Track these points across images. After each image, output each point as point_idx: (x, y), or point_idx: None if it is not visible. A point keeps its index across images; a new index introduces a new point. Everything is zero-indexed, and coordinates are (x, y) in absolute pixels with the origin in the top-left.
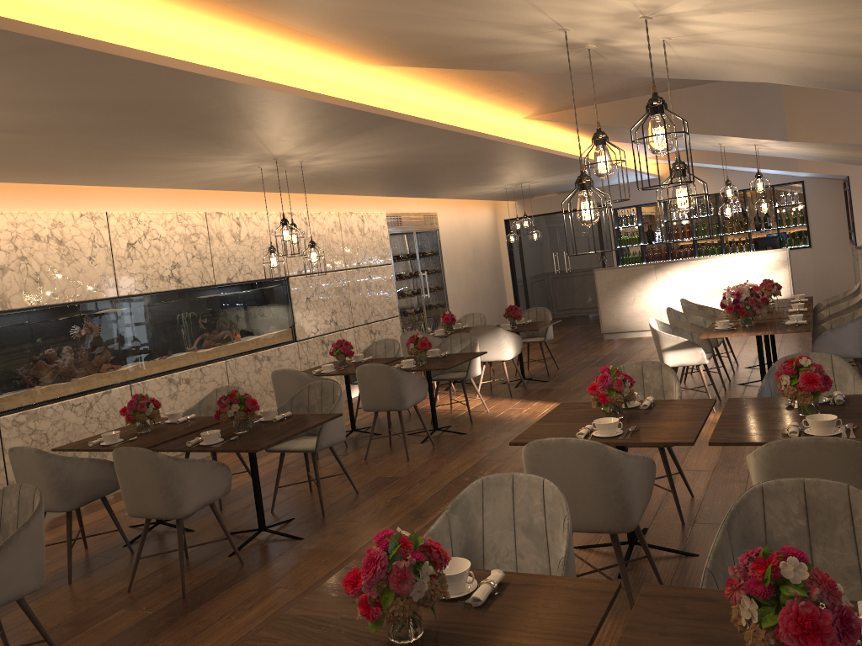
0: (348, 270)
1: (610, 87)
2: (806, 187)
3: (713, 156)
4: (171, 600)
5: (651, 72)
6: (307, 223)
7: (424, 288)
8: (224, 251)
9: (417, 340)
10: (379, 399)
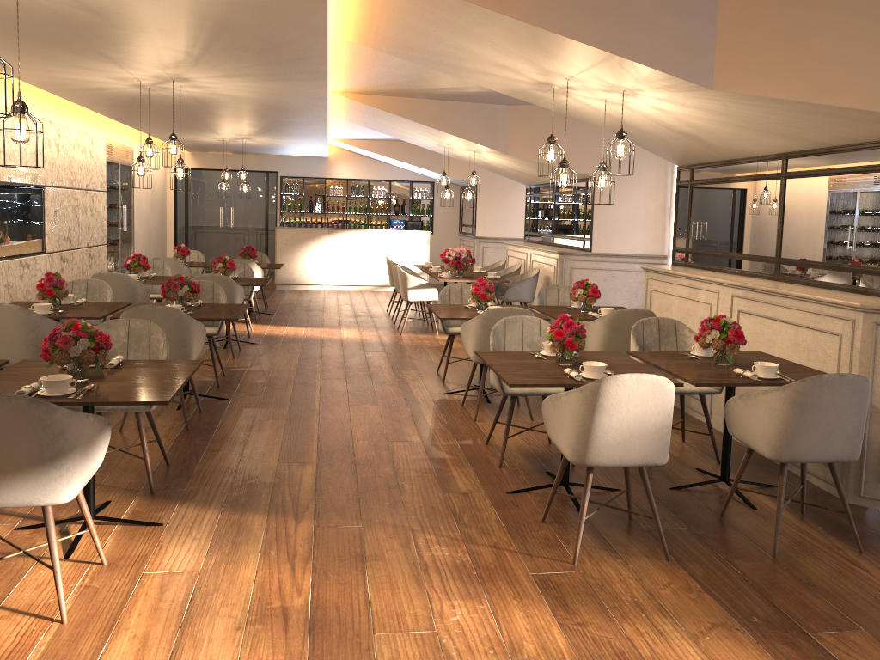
0: (81, 190)
1: (420, 89)
2: (435, 187)
3: (384, 149)
4: (178, 432)
5: (622, 118)
6: (60, 135)
7: (122, 221)
8: (8, 148)
9: (226, 260)
10: None
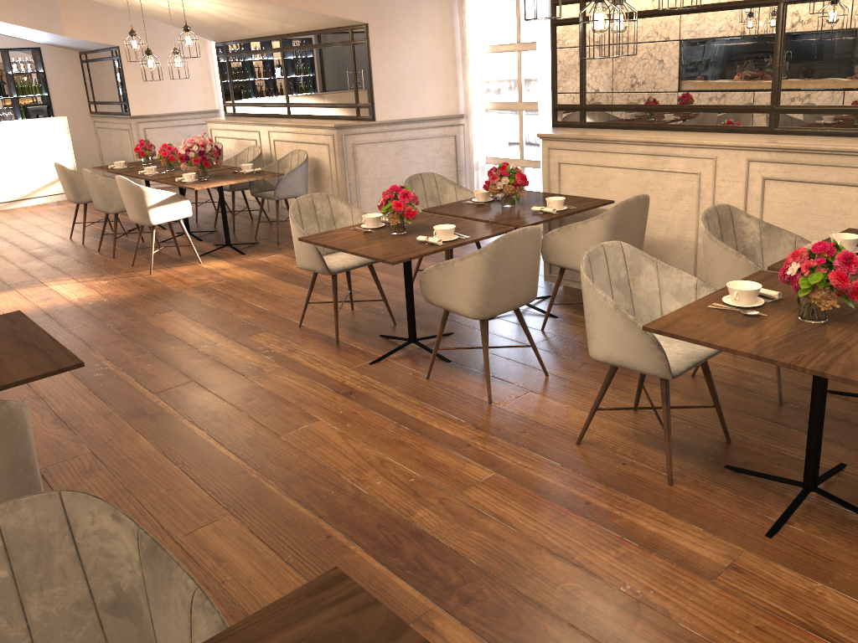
0: None
1: None
2: (44, 55)
3: None
4: None
5: None
6: None
7: None
8: None
9: None
10: None
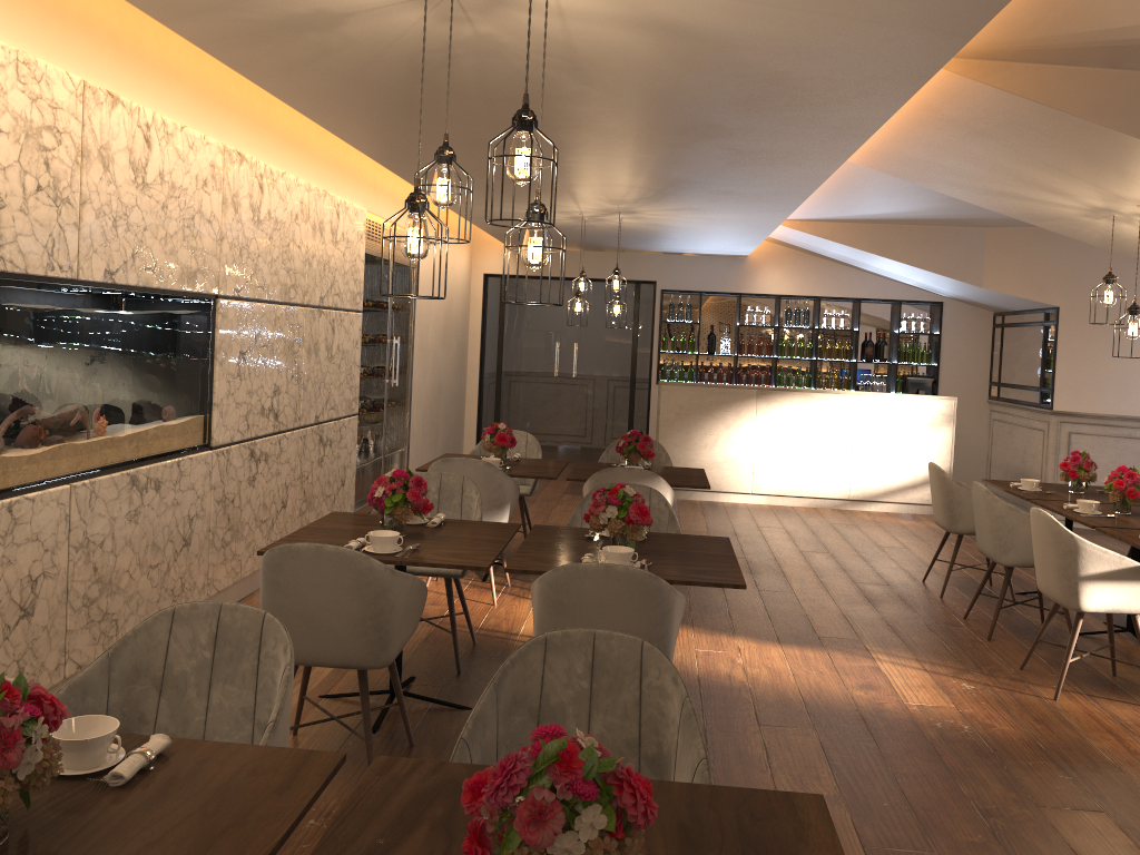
0: (308, 308)
1: None
2: (944, 313)
3: (867, 238)
4: None
5: None
6: (263, 187)
7: (390, 368)
8: (109, 197)
9: (627, 500)
10: None
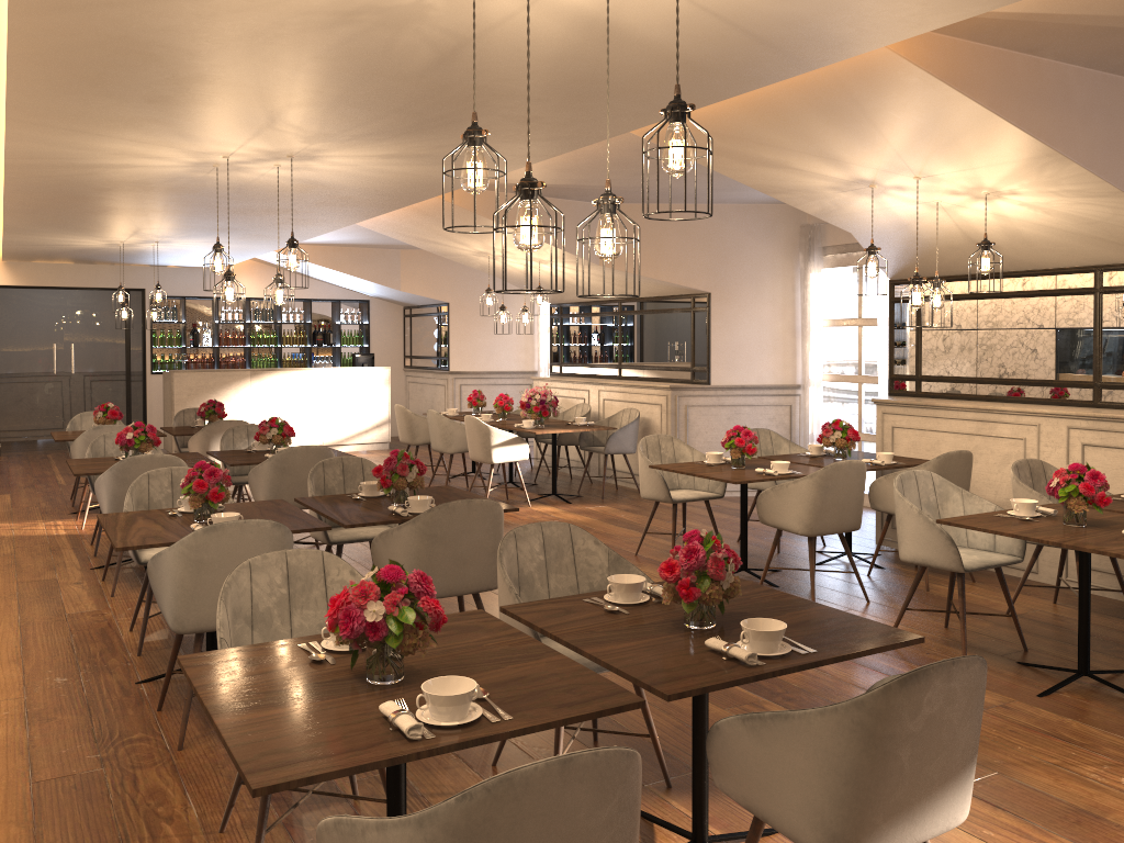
0: None
1: None
2: (371, 308)
3: (322, 256)
4: None
5: (985, 225)
6: None
7: None
8: None
9: (281, 424)
10: (305, 493)
